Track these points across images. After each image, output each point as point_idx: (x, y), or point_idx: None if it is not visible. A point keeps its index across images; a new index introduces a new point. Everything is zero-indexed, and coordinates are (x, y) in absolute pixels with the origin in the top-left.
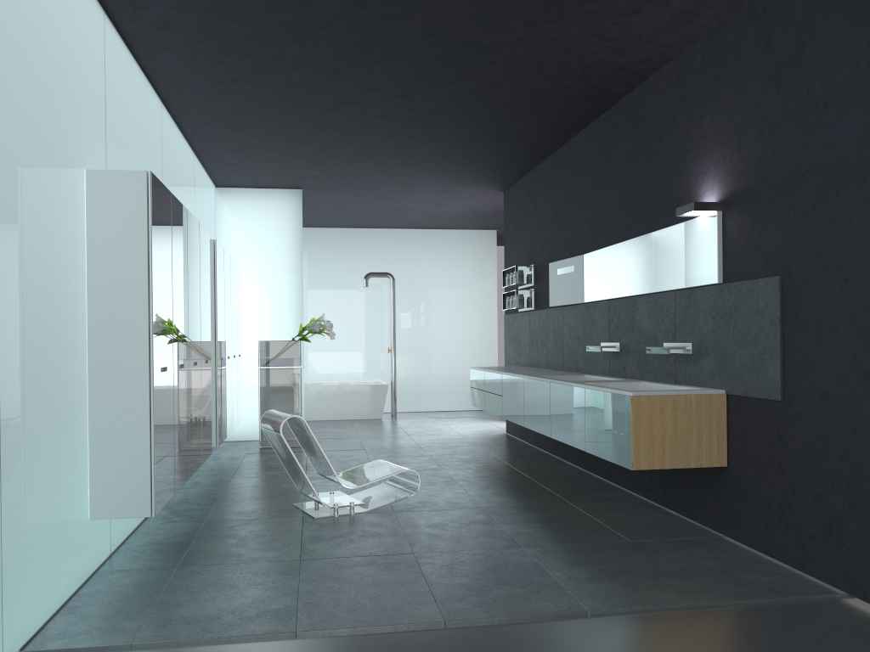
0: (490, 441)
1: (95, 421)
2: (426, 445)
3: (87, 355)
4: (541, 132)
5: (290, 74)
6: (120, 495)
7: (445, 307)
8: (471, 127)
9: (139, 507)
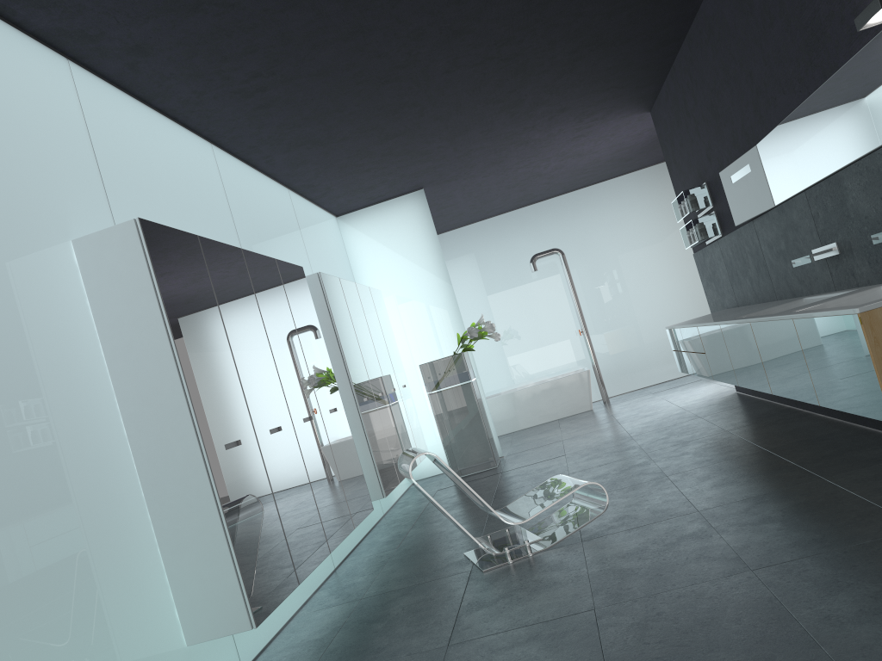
0: (716, 407)
1: (161, 529)
2: (638, 432)
3: (131, 454)
4: (656, 14)
5: (313, 55)
6: (211, 610)
7: (632, 266)
8: (564, 42)
9: (236, 620)
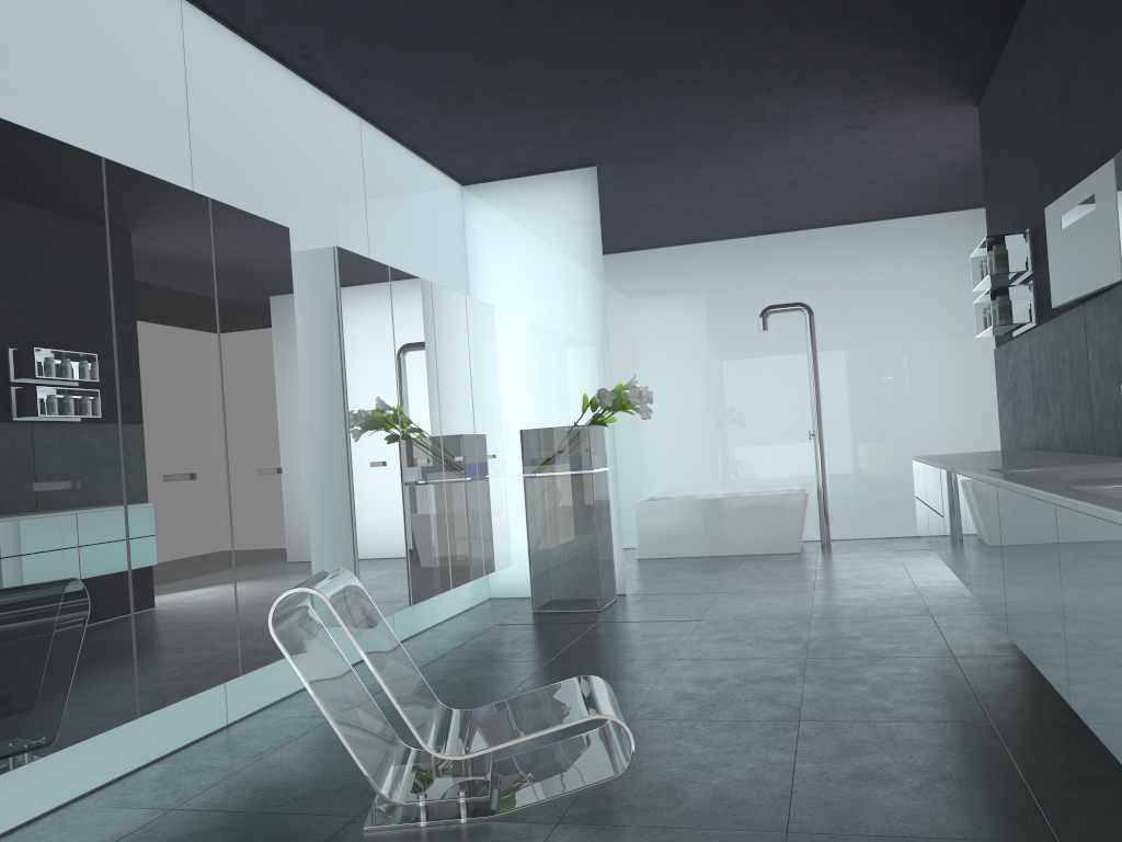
0: (966, 604)
1: None
2: (826, 612)
3: None
4: None
5: None
6: None
7: (915, 354)
8: None
9: None
